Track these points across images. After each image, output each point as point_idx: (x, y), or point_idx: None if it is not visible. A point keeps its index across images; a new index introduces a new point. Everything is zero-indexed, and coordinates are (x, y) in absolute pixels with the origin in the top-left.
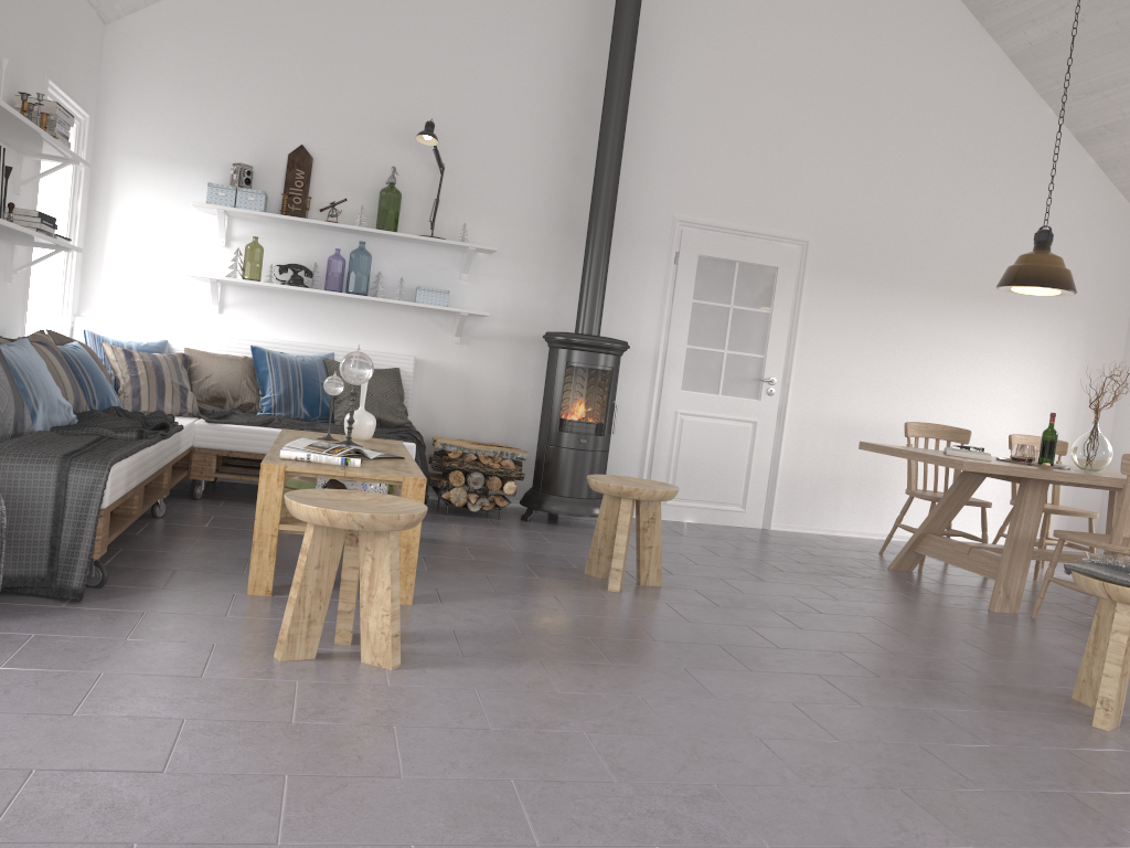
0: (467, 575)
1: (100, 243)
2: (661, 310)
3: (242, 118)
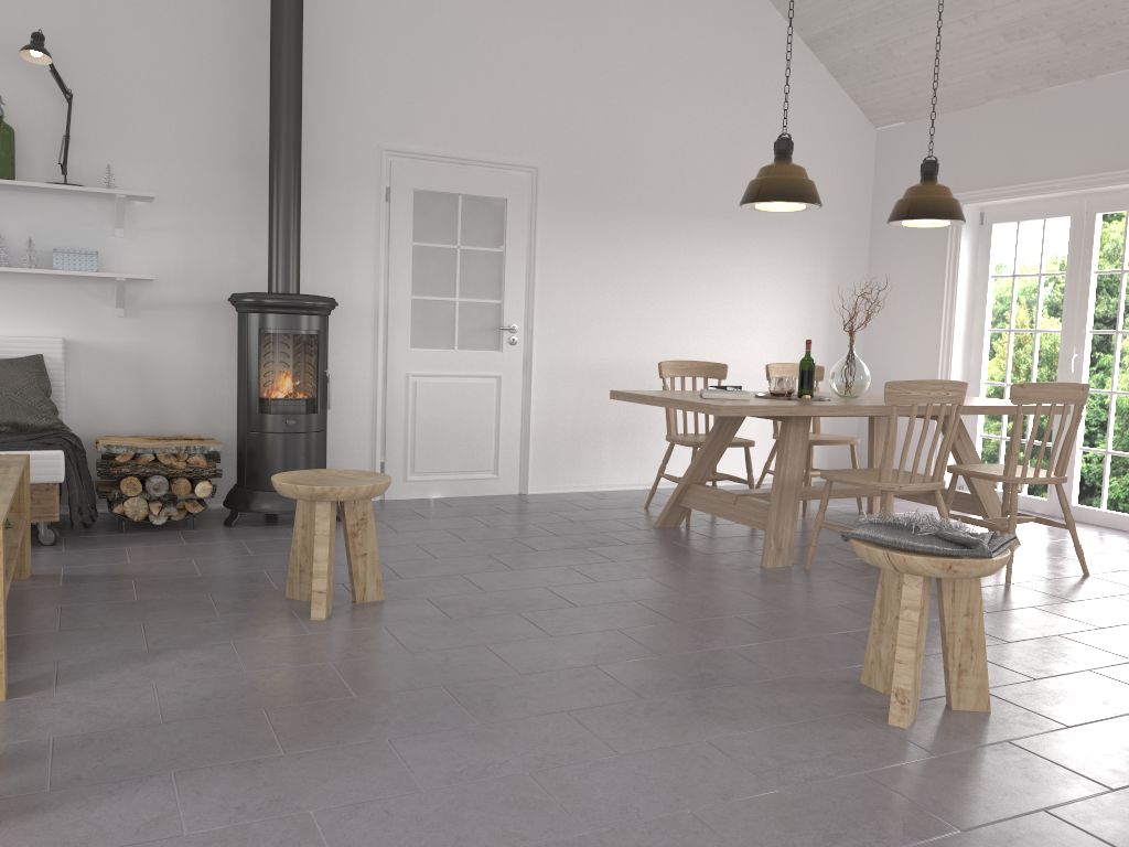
0: (115, 629)
1: None
2: (376, 257)
3: None
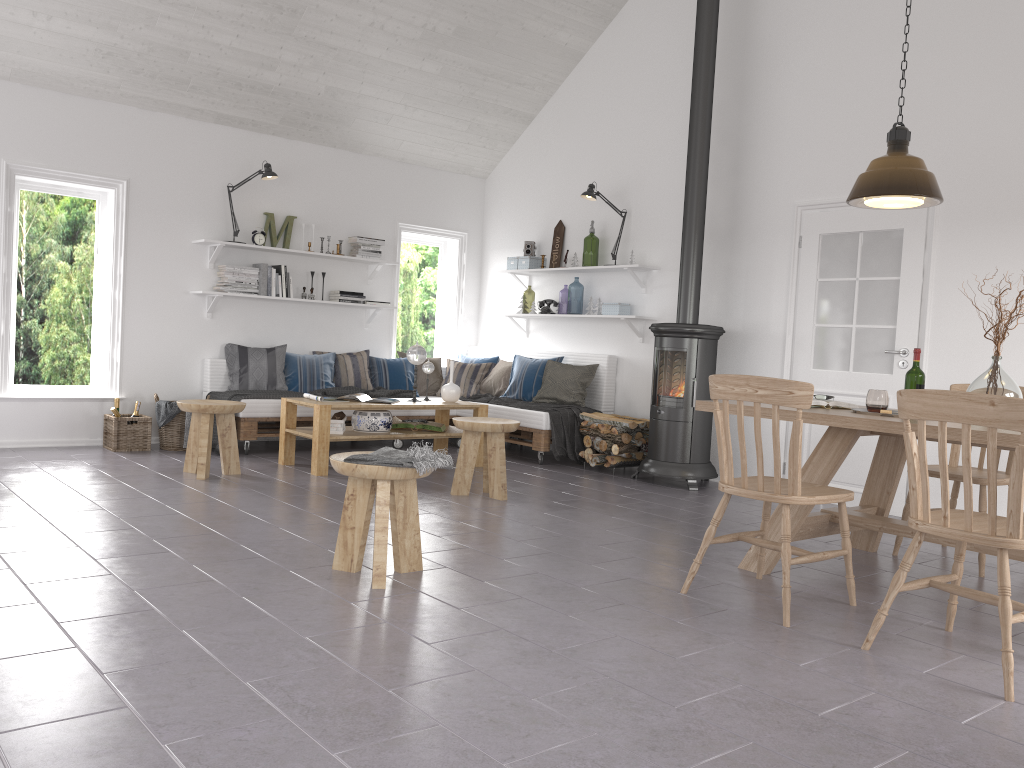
0: None
1: (484, 303)
2: (787, 294)
3: (535, 212)
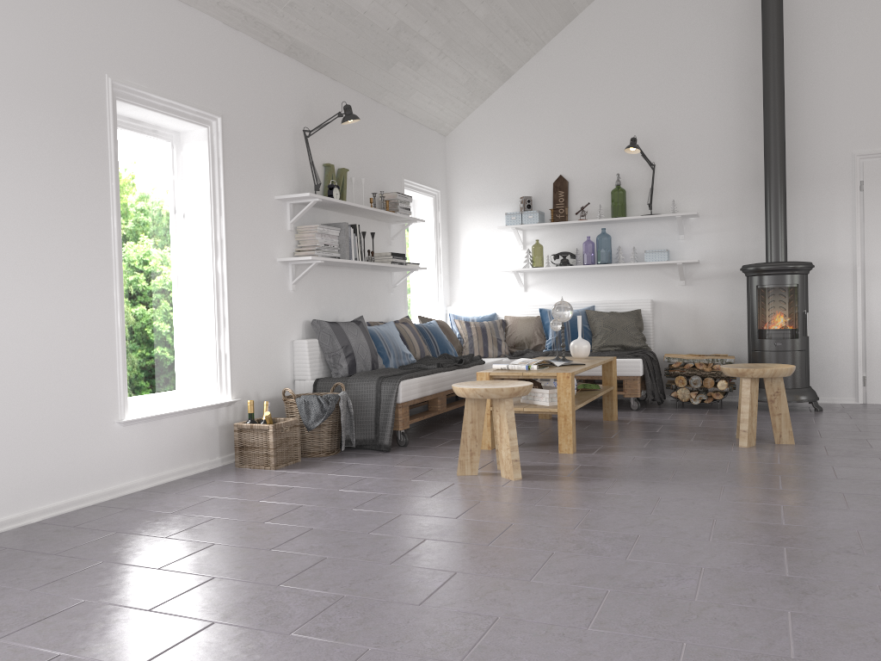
0: (636, 440)
1: (457, 262)
2: (853, 231)
3: (523, 168)
